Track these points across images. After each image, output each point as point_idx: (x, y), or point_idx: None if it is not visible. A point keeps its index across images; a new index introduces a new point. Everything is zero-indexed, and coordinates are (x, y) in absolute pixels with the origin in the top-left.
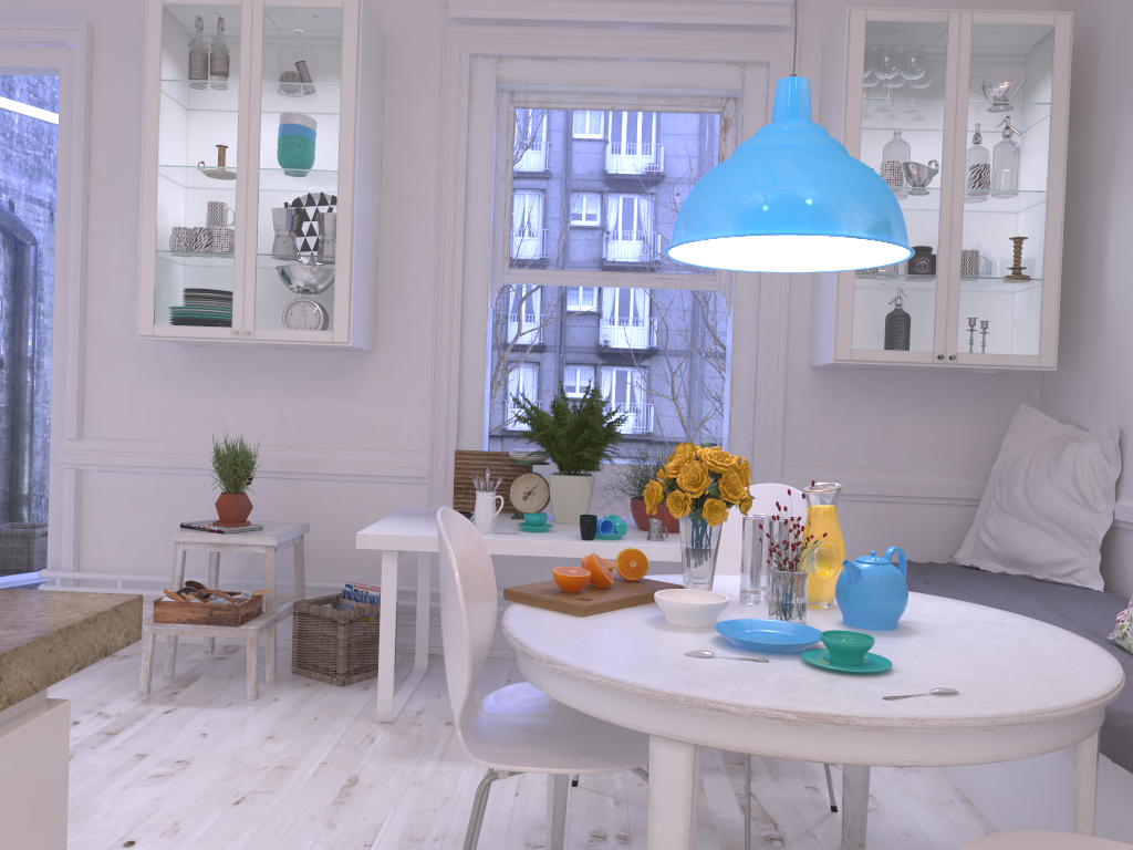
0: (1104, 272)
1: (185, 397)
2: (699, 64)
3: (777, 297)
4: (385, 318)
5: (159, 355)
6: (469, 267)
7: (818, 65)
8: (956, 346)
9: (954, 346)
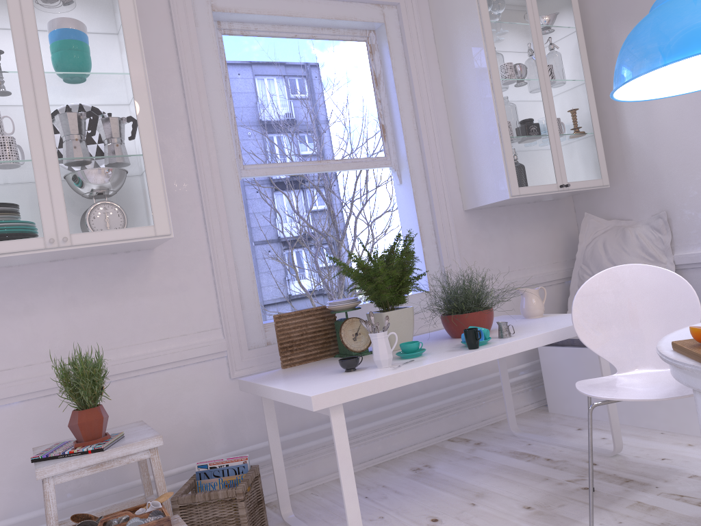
0: (623, 125)
1: None
2: (355, 3)
3: (437, 165)
4: None
5: None
6: (220, 164)
7: (427, 7)
8: (566, 178)
9: (565, 179)
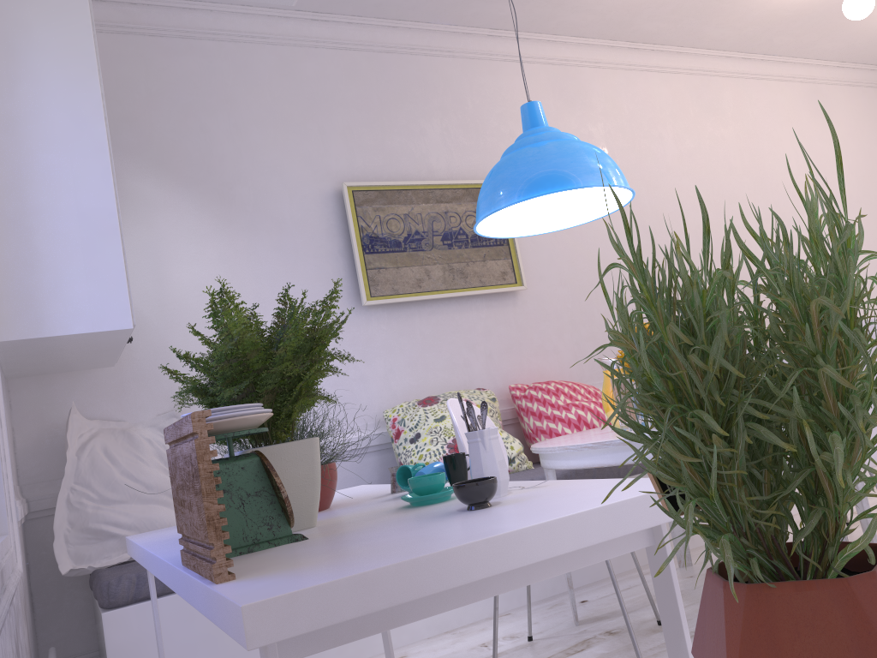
0: None
1: None
2: None
3: None
4: None
5: None
6: None
7: None
8: None
9: None
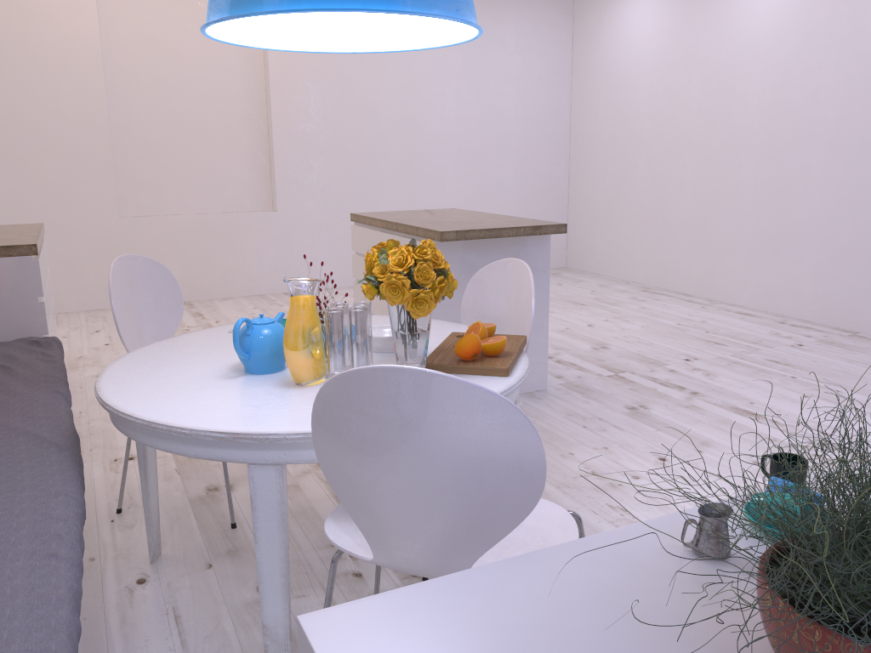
0: None
1: None
2: None
3: None
4: None
5: None
6: None
7: None
8: None
9: None
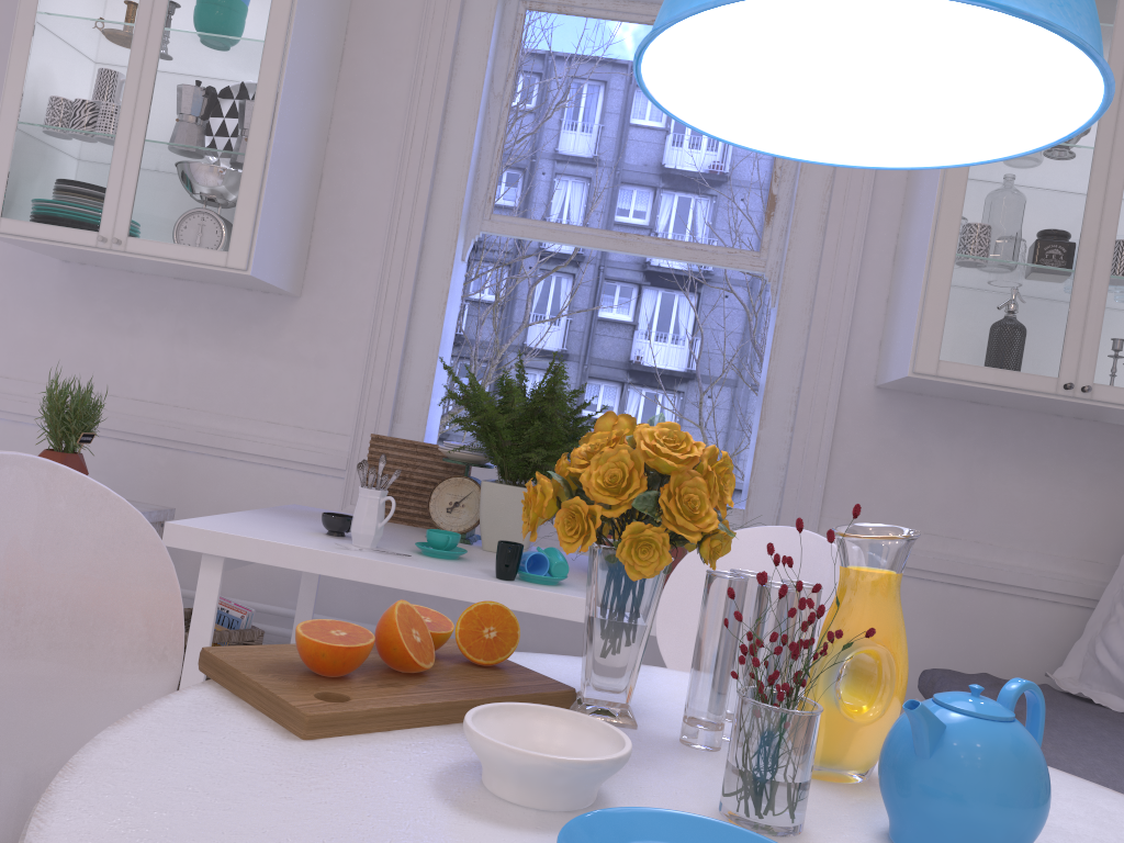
0: None
1: (56, 328)
2: None
3: (840, 286)
4: (320, 255)
5: (33, 271)
6: (437, 203)
7: None
8: (1093, 374)
9: (1090, 374)
